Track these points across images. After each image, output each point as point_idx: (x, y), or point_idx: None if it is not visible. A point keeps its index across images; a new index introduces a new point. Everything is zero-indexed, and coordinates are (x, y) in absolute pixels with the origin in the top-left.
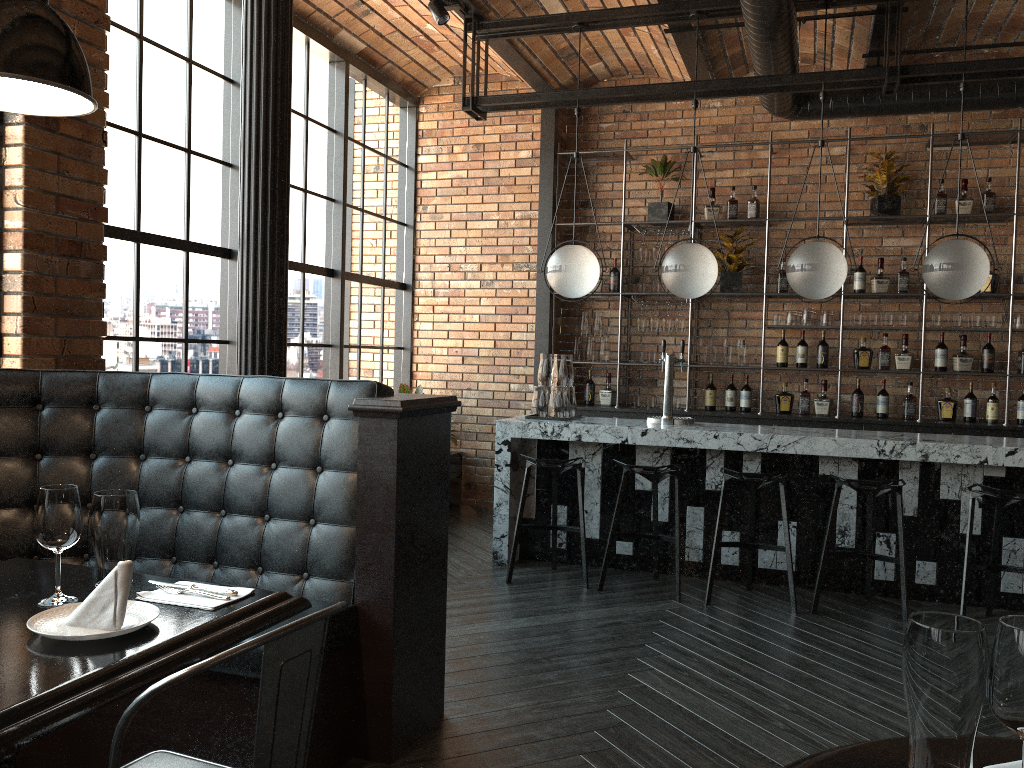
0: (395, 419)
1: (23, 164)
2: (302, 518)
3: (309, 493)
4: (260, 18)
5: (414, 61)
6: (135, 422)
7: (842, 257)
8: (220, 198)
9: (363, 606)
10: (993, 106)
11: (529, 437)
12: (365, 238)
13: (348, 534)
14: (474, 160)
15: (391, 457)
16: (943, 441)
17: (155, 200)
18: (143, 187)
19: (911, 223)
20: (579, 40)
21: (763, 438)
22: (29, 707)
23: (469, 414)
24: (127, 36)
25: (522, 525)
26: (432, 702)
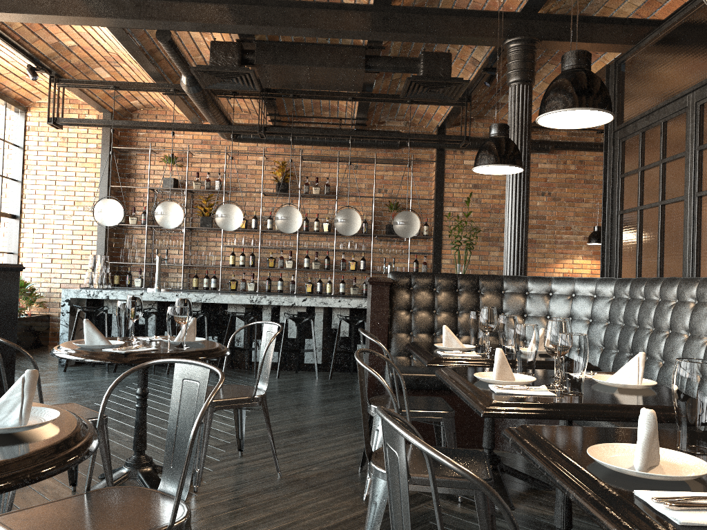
0: None
1: None
2: None
3: None
4: None
5: (23, 88)
6: None
7: (239, 211)
8: None
9: None
10: (324, 145)
11: (80, 297)
12: None
13: None
14: (61, 146)
15: None
16: (280, 296)
17: None
18: None
19: (295, 196)
20: (114, 95)
21: (199, 295)
22: None
23: (55, 292)
24: None
25: None
26: None
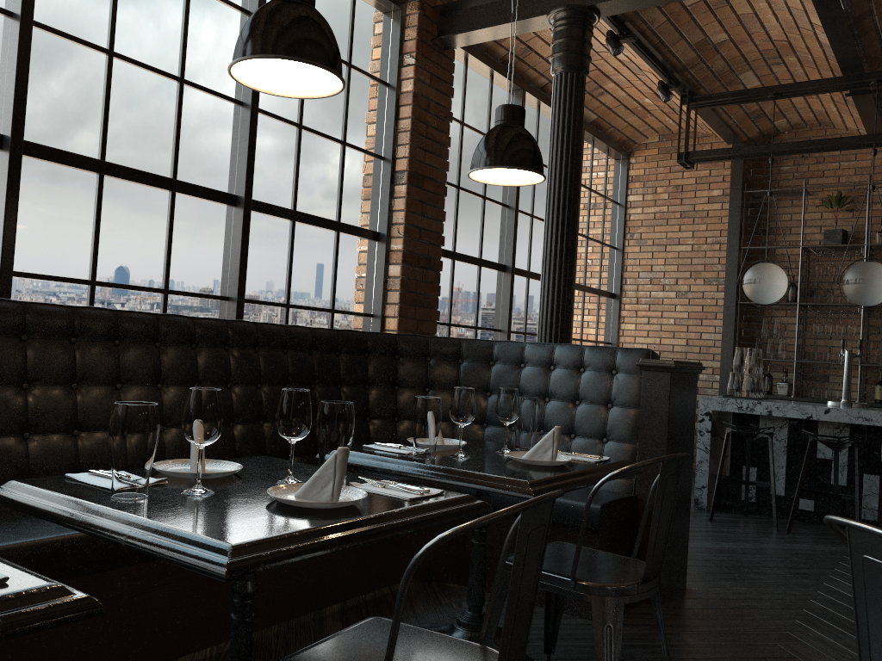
0: (668, 372)
1: (405, 209)
2: (598, 437)
3: (603, 421)
4: (564, 112)
5: (630, 125)
6: (484, 371)
7: None
8: (500, 229)
9: (641, 497)
10: None
11: (727, 410)
12: (588, 258)
13: (630, 449)
14: (673, 198)
15: (665, 397)
16: None
17: (464, 231)
18: (458, 222)
19: None
20: (773, 106)
21: None
22: (544, 481)
23: None
24: (455, 123)
25: (721, 477)
26: (680, 574)
